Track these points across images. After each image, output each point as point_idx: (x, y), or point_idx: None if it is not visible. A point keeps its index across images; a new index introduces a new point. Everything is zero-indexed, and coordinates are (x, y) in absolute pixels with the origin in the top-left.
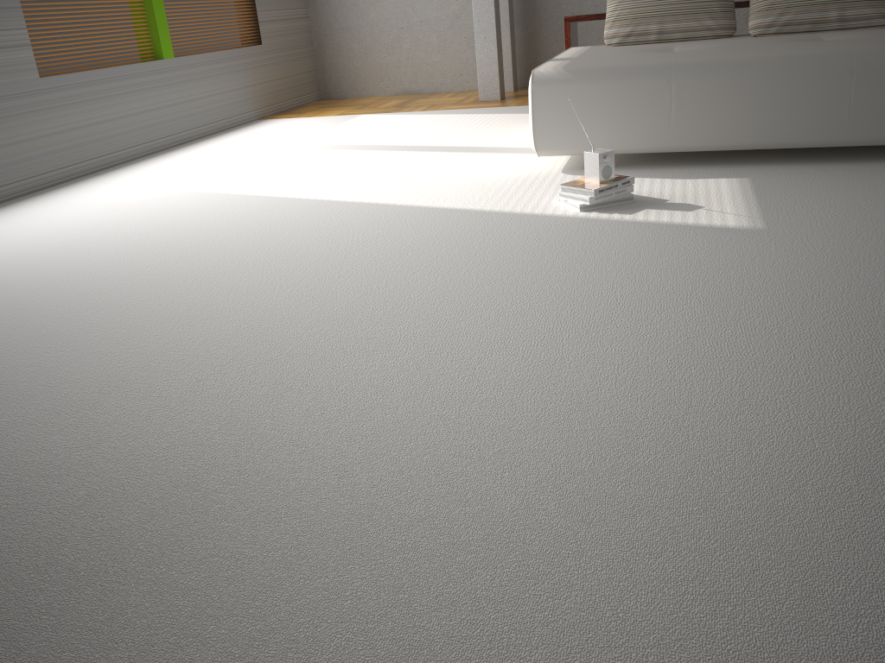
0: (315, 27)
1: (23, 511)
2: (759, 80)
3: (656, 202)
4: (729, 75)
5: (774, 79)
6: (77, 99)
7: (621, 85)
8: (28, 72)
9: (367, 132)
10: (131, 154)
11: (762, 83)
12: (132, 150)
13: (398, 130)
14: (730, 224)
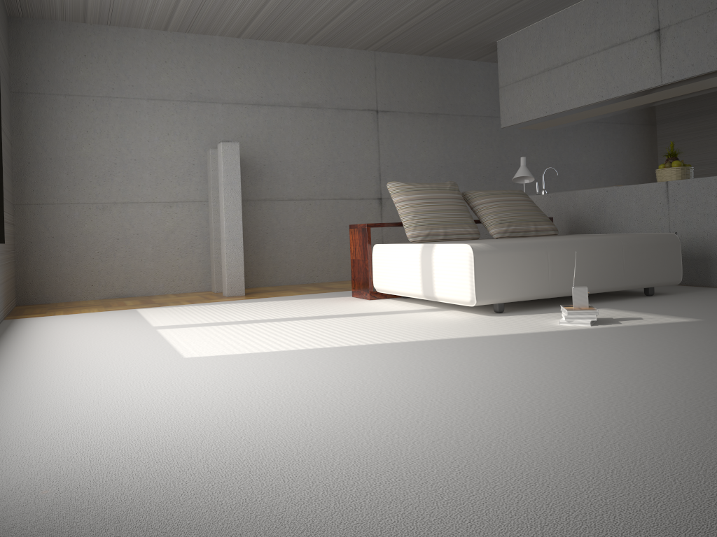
0: (21, 234)
1: None
2: (586, 252)
3: (609, 318)
4: (574, 249)
5: (593, 251)
6: None
7: (523, 254)
8: None
9: (205, 315)
10: None
11: (588, 253)
12: None
13: (234, 312)
14: (684, 320)
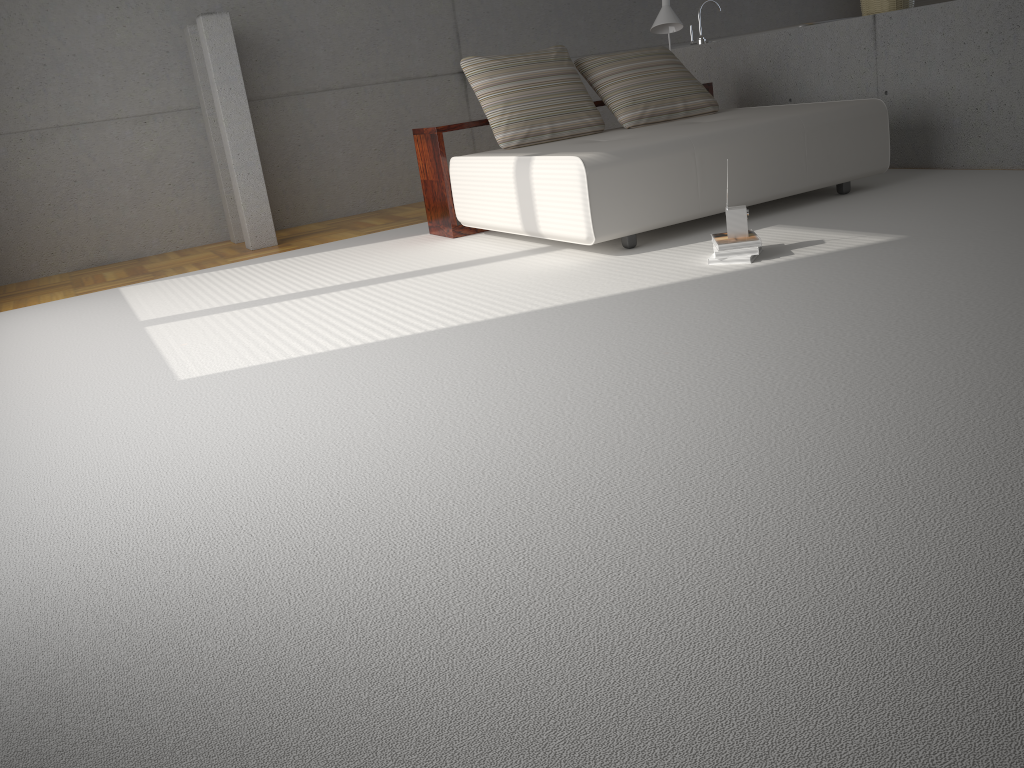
0: None
1: None
2: (751, 145)
3: (779, 246)
4: (733, 143)
5: (761, 143)
6: None
7: (659, 161)
8: None
9: (216, 292)
10: None
11: (754, 147)
12: None
13: (259, 282)
14: (881, 240)
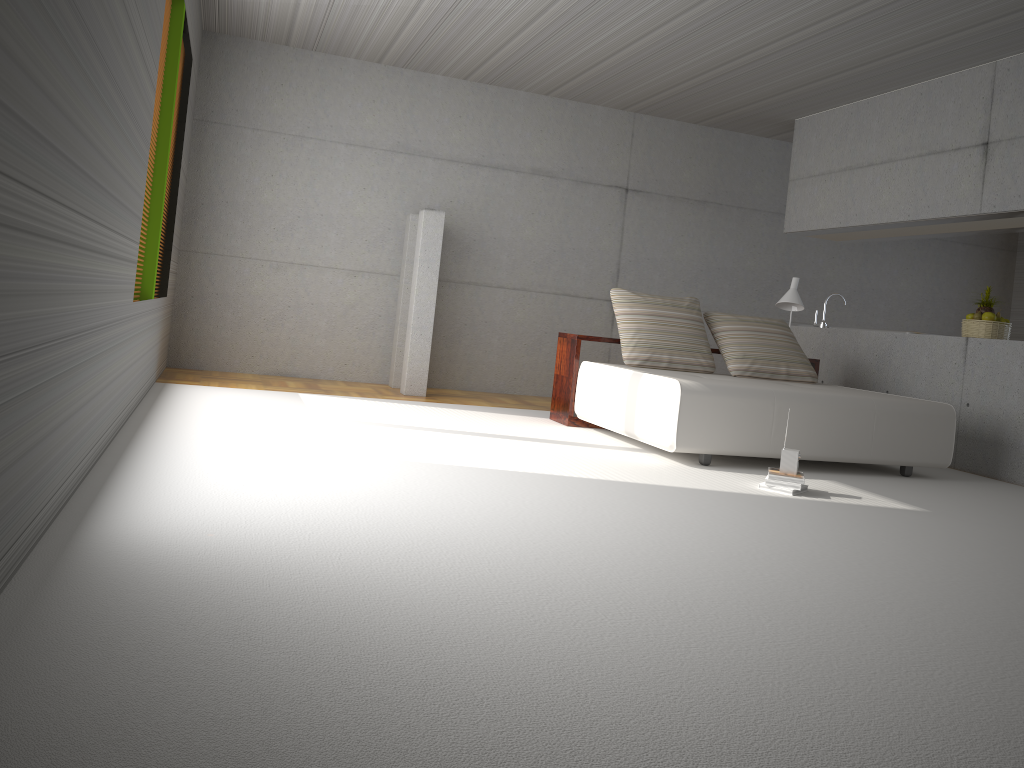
0: (182, 285)
1: (1014, 659)
2: (825, 410)
3: (823, 492)
4: (809, 404)
5: (834, 411)
6: (134, 332)
7: (743, 402)
8: (132, 293)
9: (372, 413)
10: (132, 406)
11: (827, 413)
12: (133, 401)
13: (406, 415)
14: (906, 508)
